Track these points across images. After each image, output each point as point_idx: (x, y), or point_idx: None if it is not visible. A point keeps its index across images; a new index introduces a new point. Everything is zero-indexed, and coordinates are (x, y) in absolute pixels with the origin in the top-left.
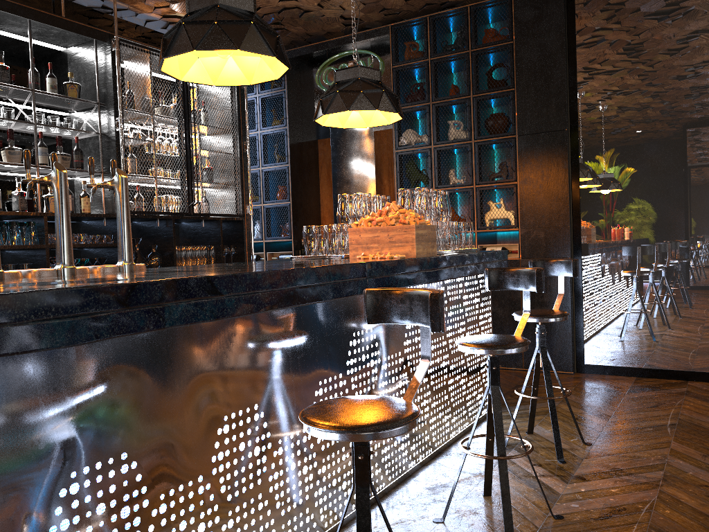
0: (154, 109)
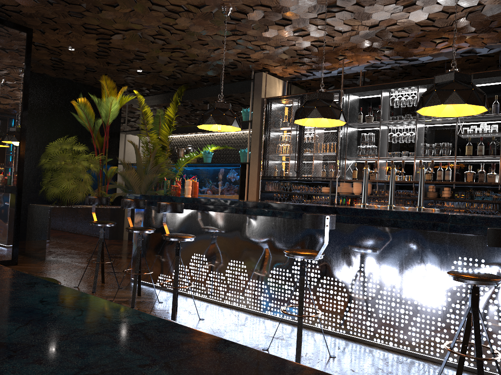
0: None
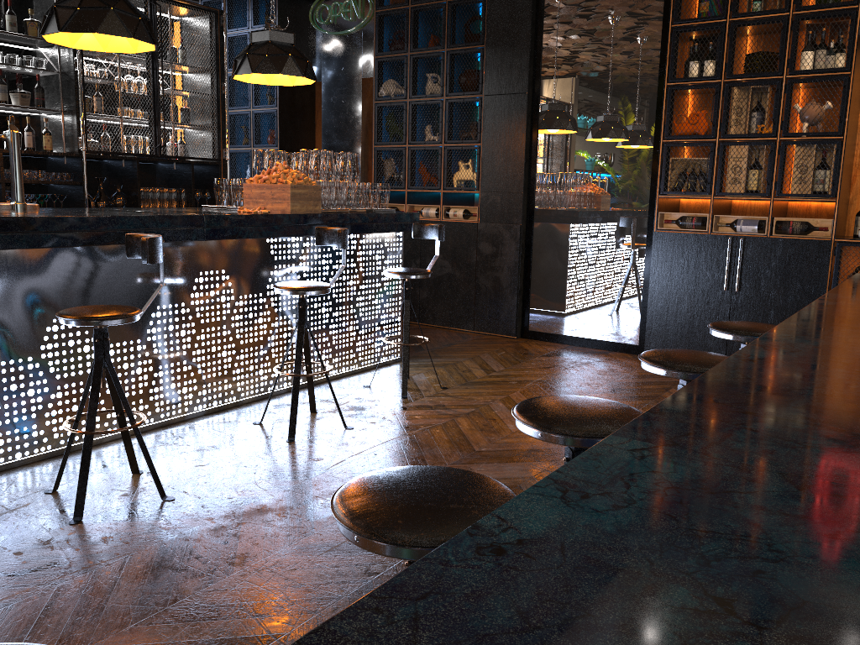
0: None
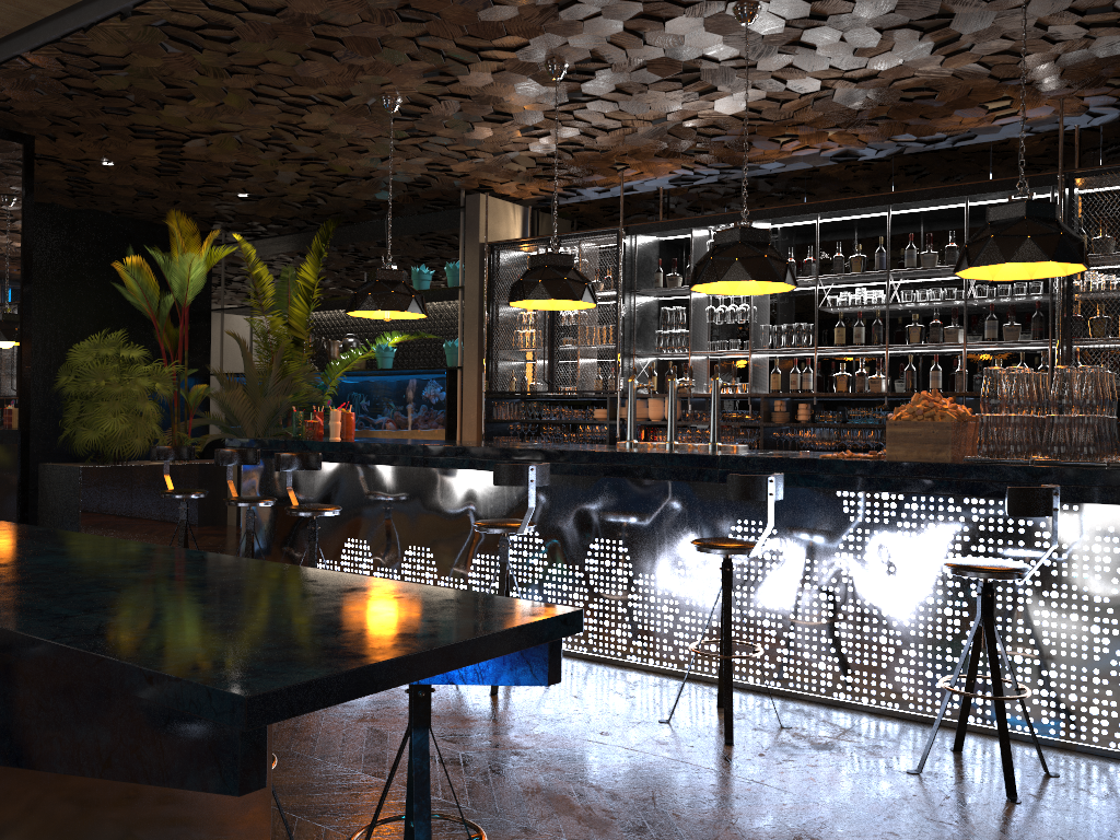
0: None
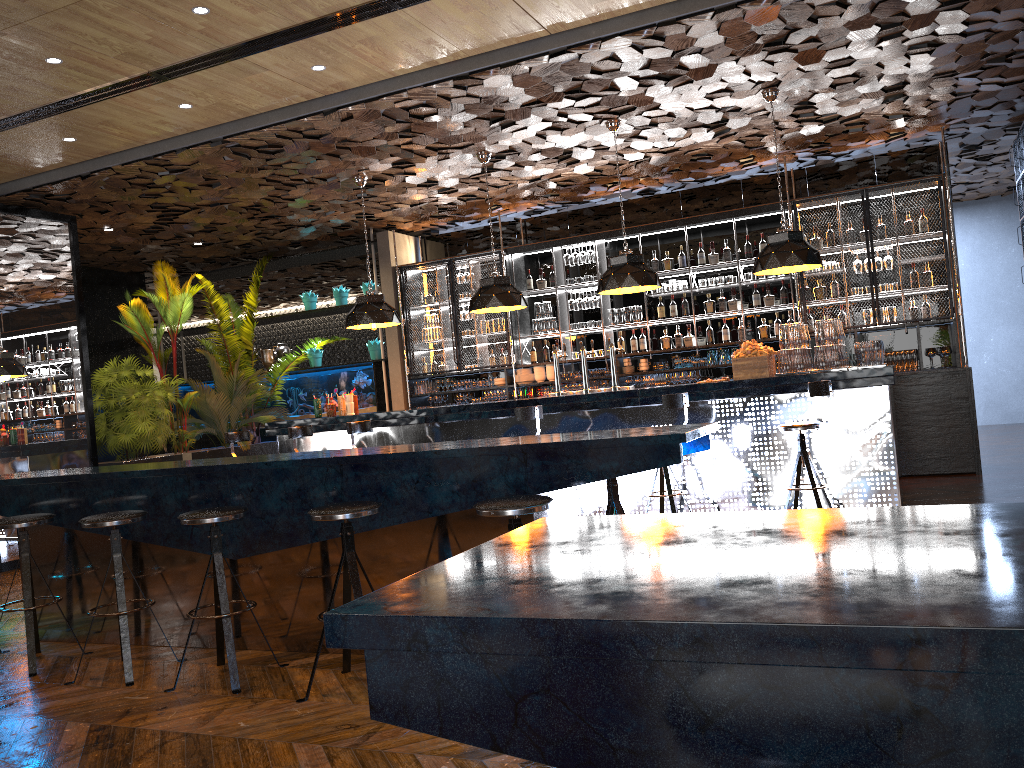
0: (852, 237)
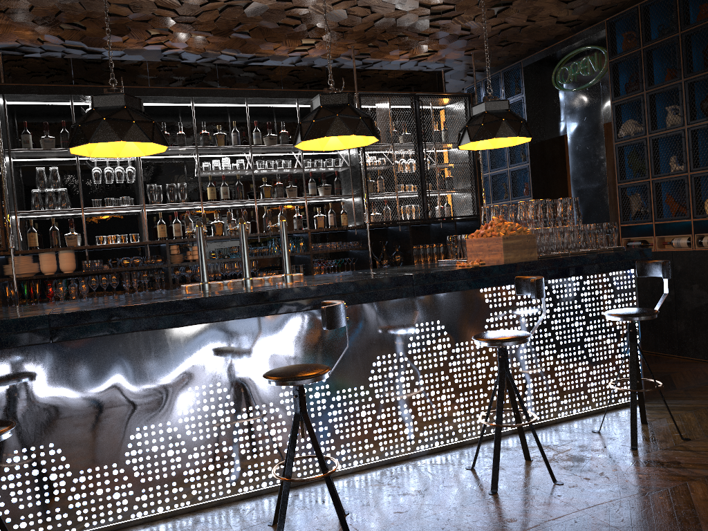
0: (396, 138)
